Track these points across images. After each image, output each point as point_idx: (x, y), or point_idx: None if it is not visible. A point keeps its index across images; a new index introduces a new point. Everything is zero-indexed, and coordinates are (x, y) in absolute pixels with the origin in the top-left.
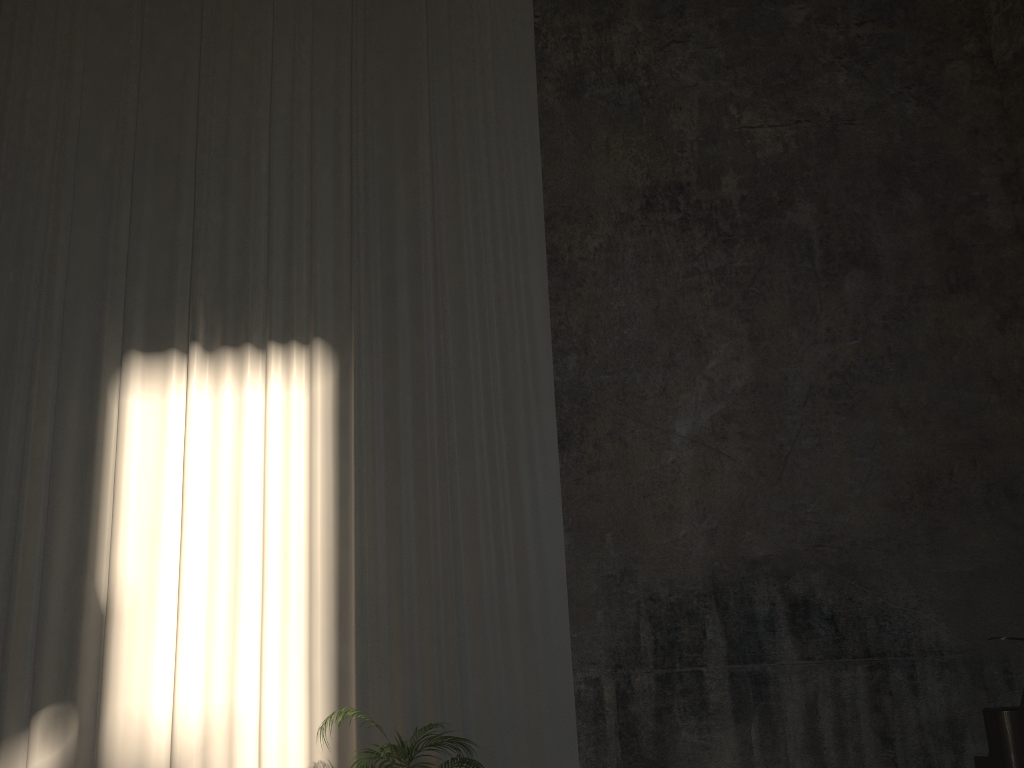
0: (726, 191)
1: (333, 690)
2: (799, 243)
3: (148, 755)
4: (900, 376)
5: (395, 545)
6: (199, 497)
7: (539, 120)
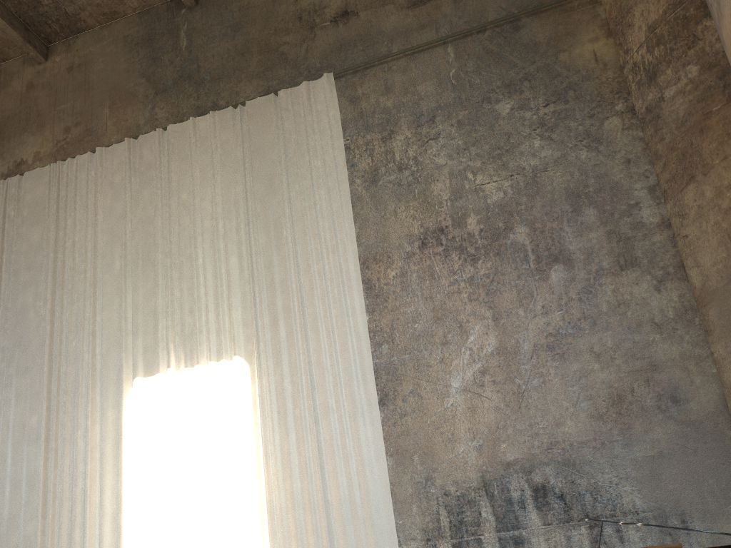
0: (470, 227)
1: None
2: (519, 253)
3: None
4: (592, 330)
5: (288, 477)
6: (179, 459)
7: (354, 202)
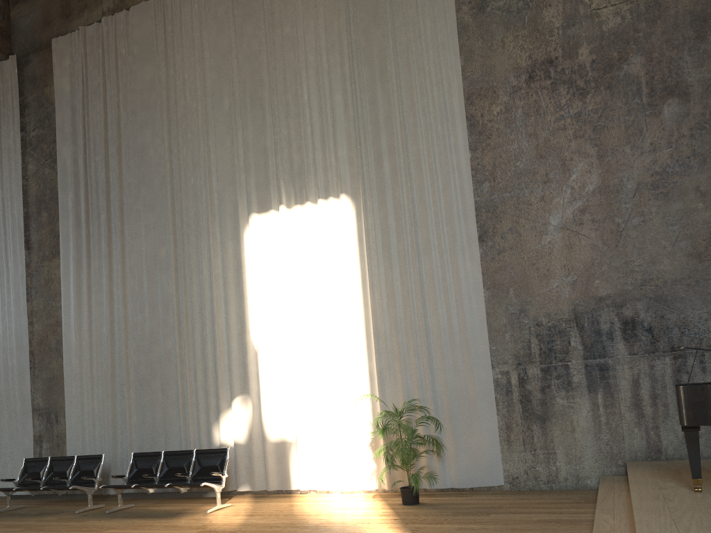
0: (581, 58)
1: (367, 383)
2: (631, 86)
3: (284, 418)
4: (701, 169)
5: (392, 305)
6: (293, 288)
7: (459, 33)
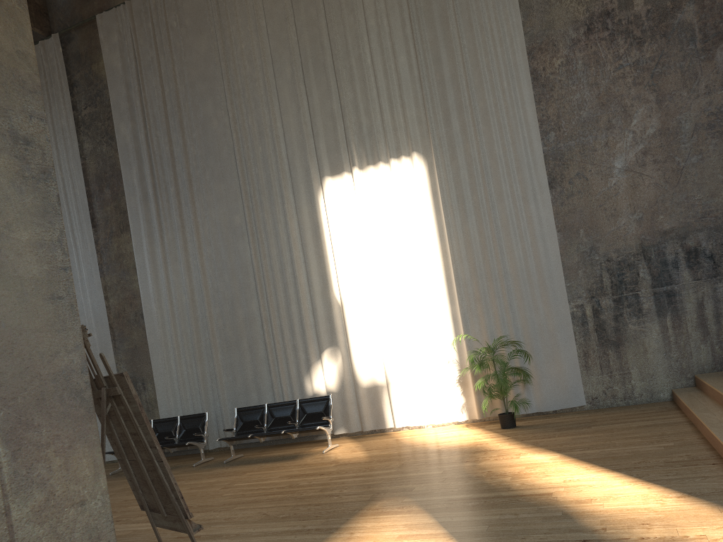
0: (637, 9)
1: (451, 326)
2: (685, 33)
3: (374, 364)
4: None
5: (470, 253)
6: (372, 244)
7: None
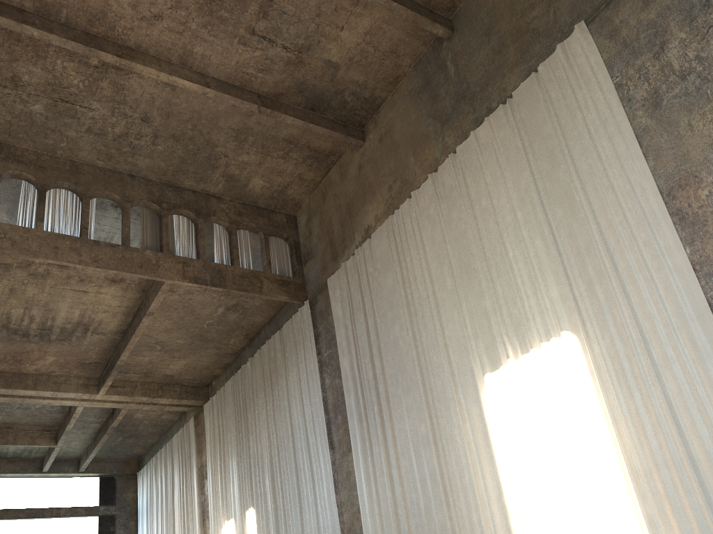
0: None
1: None
2: None
3: None
4: None
5: (642, 438)
6: (537, 439)
7: (641, 137)
